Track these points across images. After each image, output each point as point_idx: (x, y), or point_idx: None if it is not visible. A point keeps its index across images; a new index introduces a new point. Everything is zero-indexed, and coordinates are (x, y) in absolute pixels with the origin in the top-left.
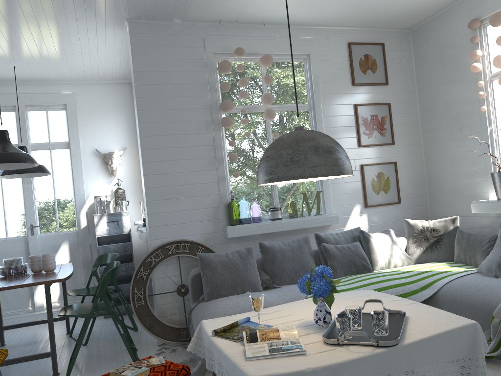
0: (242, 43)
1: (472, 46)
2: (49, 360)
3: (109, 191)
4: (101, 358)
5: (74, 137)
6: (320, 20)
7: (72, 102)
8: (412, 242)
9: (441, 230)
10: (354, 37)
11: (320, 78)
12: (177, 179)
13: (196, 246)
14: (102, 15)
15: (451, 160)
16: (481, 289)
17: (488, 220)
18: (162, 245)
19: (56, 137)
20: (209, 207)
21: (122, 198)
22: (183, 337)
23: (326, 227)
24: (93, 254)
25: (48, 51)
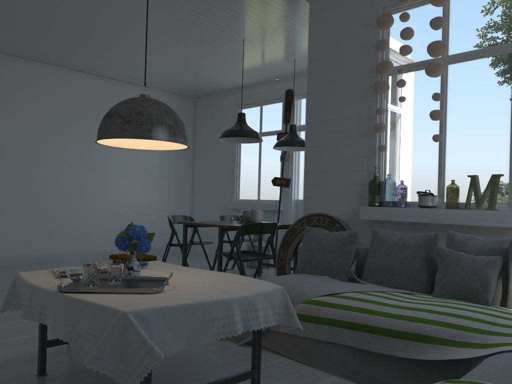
0: None
1: None
2: None
3: None
4: None
5: None
6: None
7: None
8: None
9: None
10: None
11: None
12: (331, 152)
13: (334, 223)
14: (285, 4)
15: None
16: (489, 370)
17: None
18: (307, 215)
19: None
20: (356, 183)
21: None
22: None
23: (511, 231)
24: None
25: (300, 42)
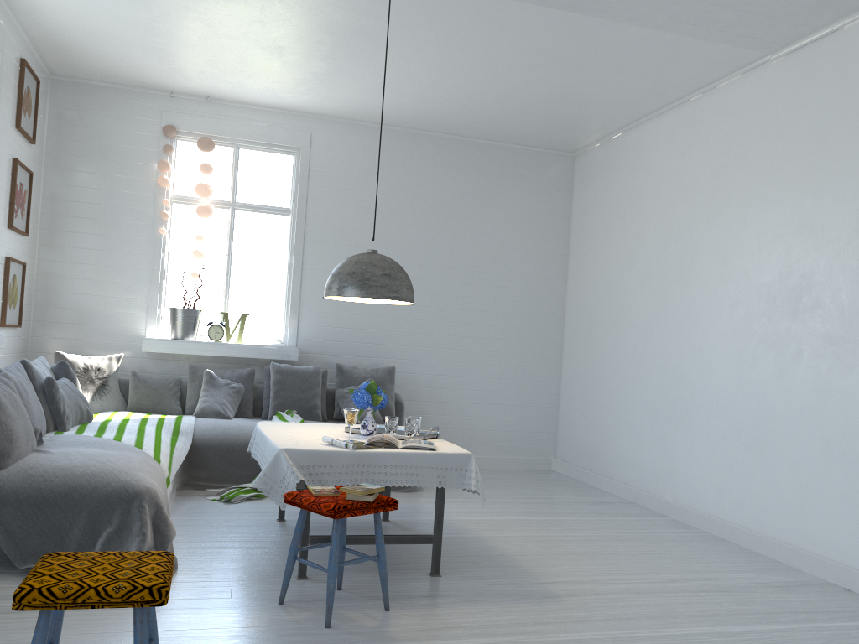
0: None
1: (160, 153)
2: None
3: None
4: None
5: None
6: (33, 12)
7: None
8: None
9: (106, 371)
10: (25, 53)
11: (1, 98)
12: None
13: None
14: None
15: (92, 280)
16: (242, 428)
17: (138, 362)
18: None
19: None
20: None
21: None
22: None
23: None
24: None
25: None
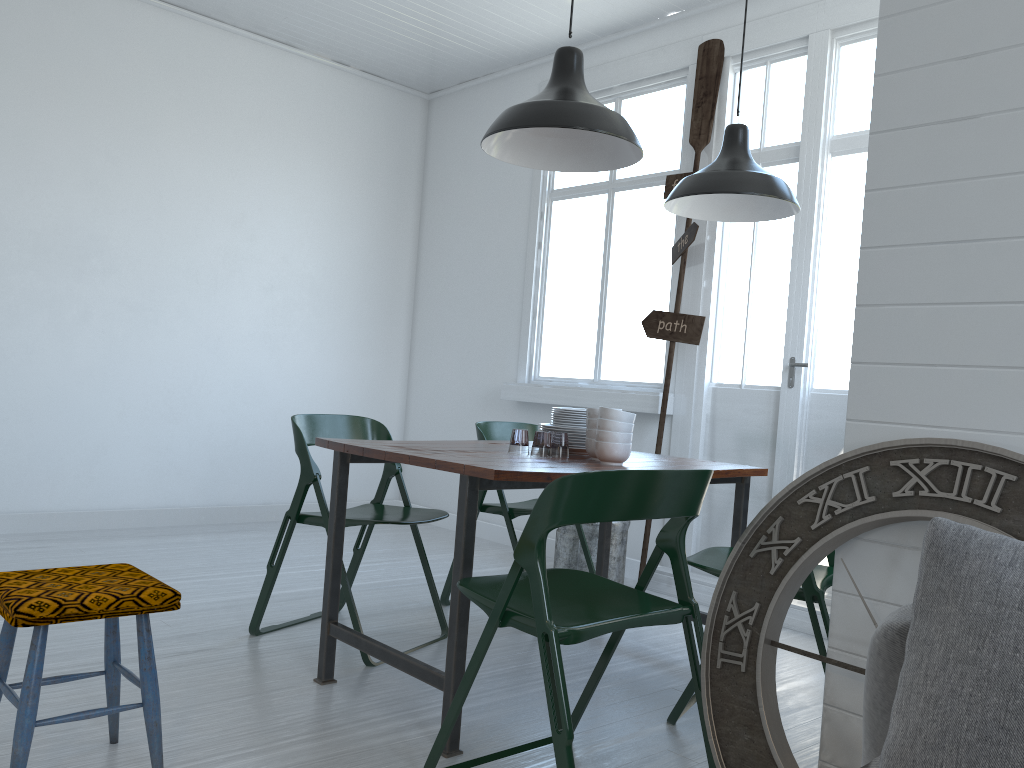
0: None
1: None
2: (542, 709)
3: None
4: None
5: None
6: None
7: None
8: None
9: None
10: None
11: None
12: None
13: None
14: None
15: None
16: None
17: None
18: (877, 447)
19: None
20: None
21: None
22: None
23: None
24: None
25: None
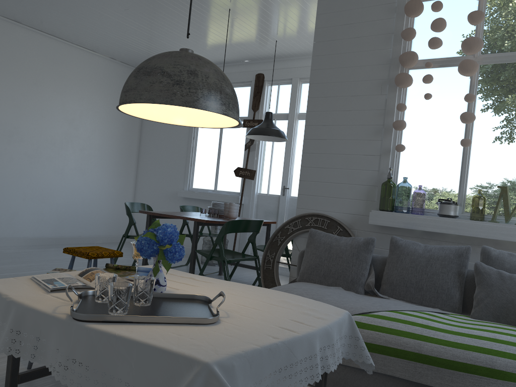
0: None
1: None
2: None
3: None
4: None
5: None
6: None
7: None
8: None
9: None
10: None
11: None
12: (335, 147)
13: (335, 226)
14: None
15: None
16: None
17: None
18: (302, 214)
19: None
20: (364, 184)
21: None
22: None
23: None
24: None
25: (290, 22)
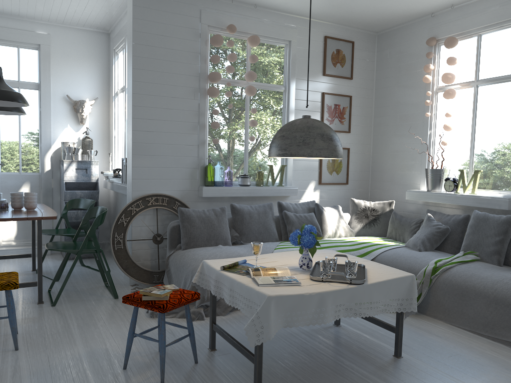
0: (234, 21)
1: (427, 60)
2: (26, 291)
3: (76, 138)
4: (79, 292)
5: (45, 80)
6: (305, 12)
7: (46, 43)
8: (355, 218)
9: (379, 211)
10: (330, 32)
11: (297, 64)
12: (162, 138)
13: (173, 201)
14: None
15: (394, 153)
16: (408, 258)
17: (416, 207)
18: (143, 196)
19: (25, 76)
20: (188, 167)
21: (89, 147)
22: (155, 280)
23: (285, 197)
24: (54, 198)
25: None
